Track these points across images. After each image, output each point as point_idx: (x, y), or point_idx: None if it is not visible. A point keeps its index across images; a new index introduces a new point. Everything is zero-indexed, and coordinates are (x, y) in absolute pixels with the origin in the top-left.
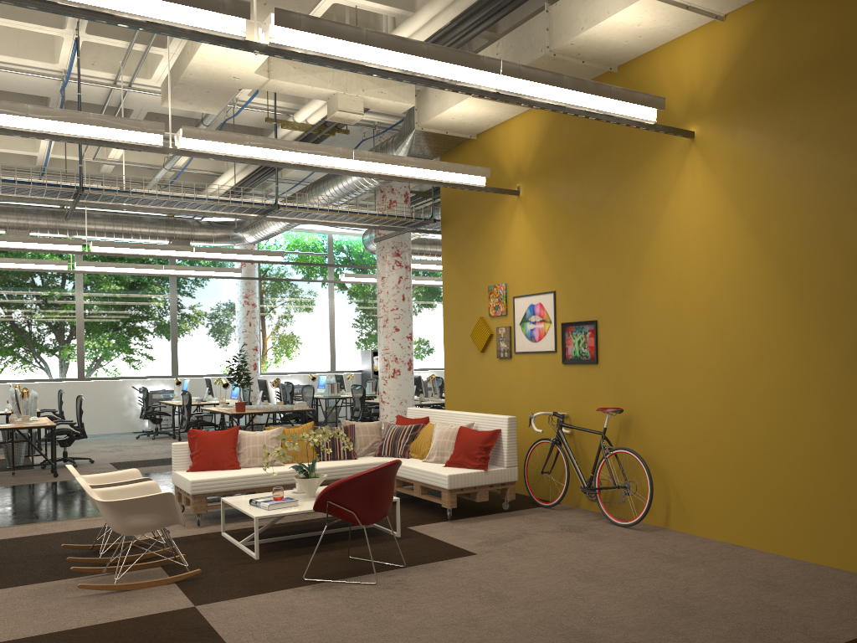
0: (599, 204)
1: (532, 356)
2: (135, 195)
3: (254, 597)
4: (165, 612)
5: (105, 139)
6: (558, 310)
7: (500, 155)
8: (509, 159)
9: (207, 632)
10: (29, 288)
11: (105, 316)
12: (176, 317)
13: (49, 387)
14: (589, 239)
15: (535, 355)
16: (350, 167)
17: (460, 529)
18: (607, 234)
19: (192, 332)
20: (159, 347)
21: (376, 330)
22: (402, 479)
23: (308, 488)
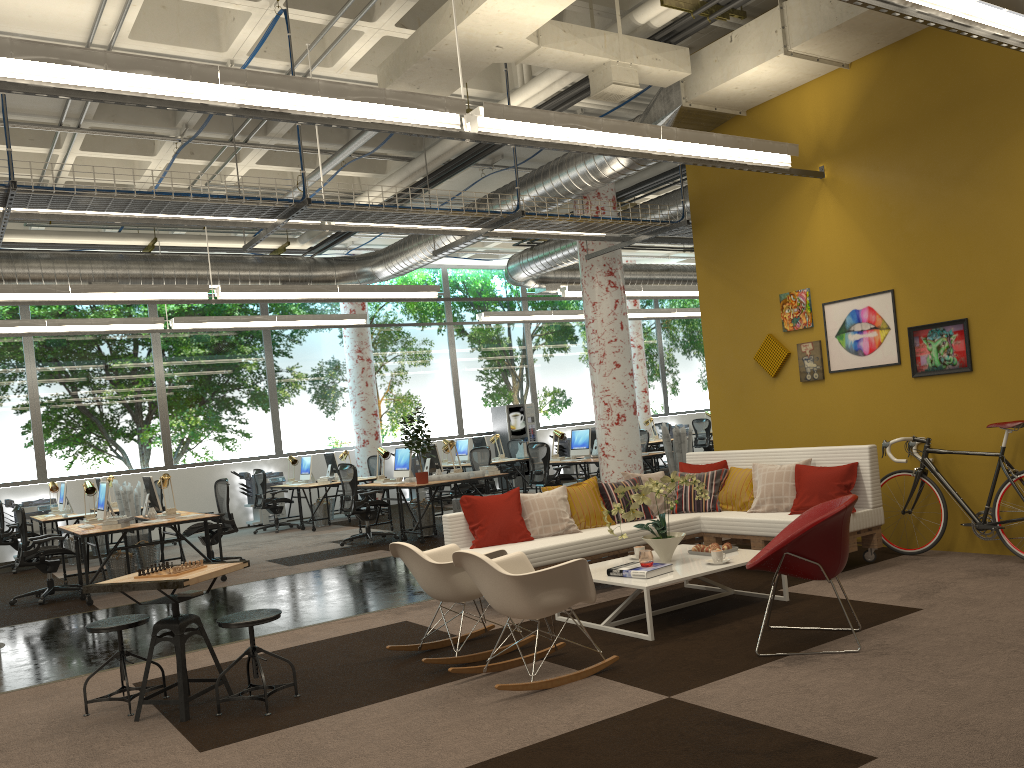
0: (962, 175)
1: (859, 373)
2: (358, 208)
3: (727, 680)
4: (642, 707)
5: (399, 123)
6: (900, 312)
7: (786, 131)
8: (803, 135)
9: (742, 723)
10: (98, 358)
11: (190, 388)
12: (274, 383)
13: (132, 480)
14: (947, 219)
15: (864, 372)
16: (654, 149)
17: (849, 586)
18: (977, 211)
19: (294, 400)
20: (257, 420)
21: (506, 381)
22: (729, 536)
23: (666, 550)
